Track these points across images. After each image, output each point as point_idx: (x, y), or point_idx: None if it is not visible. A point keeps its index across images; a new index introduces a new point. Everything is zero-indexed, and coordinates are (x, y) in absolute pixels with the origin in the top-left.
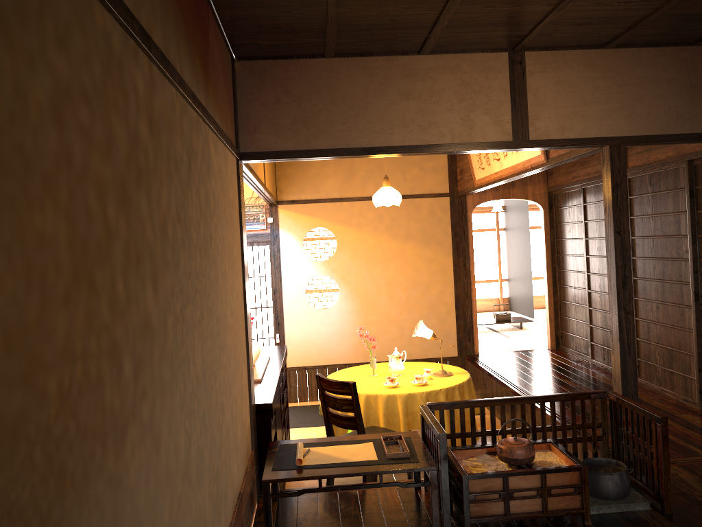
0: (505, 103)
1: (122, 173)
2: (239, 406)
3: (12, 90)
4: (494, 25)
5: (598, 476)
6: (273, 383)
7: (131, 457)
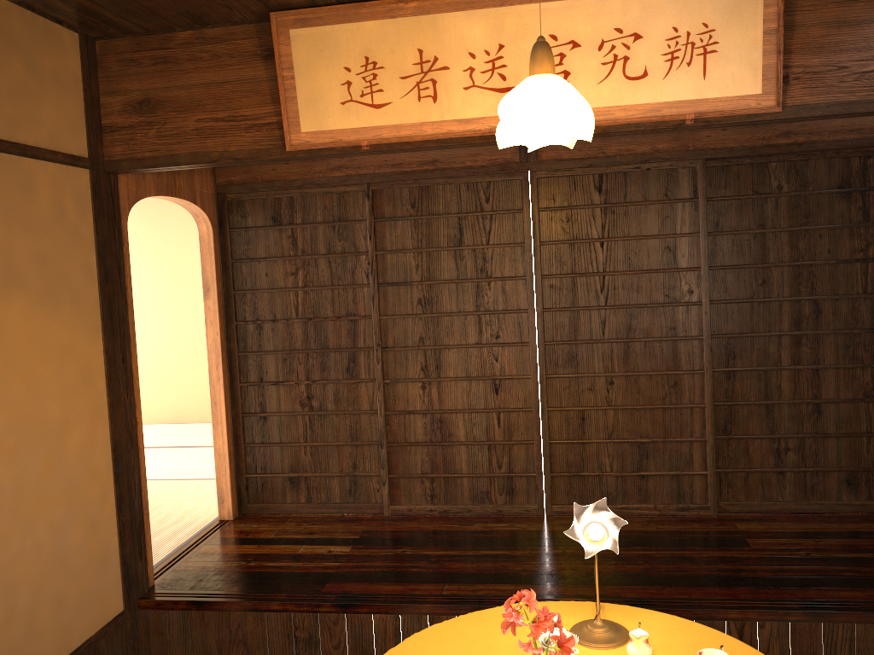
0: None
1: None
2: None
3: None
4: None
5: None
6: None
7: None
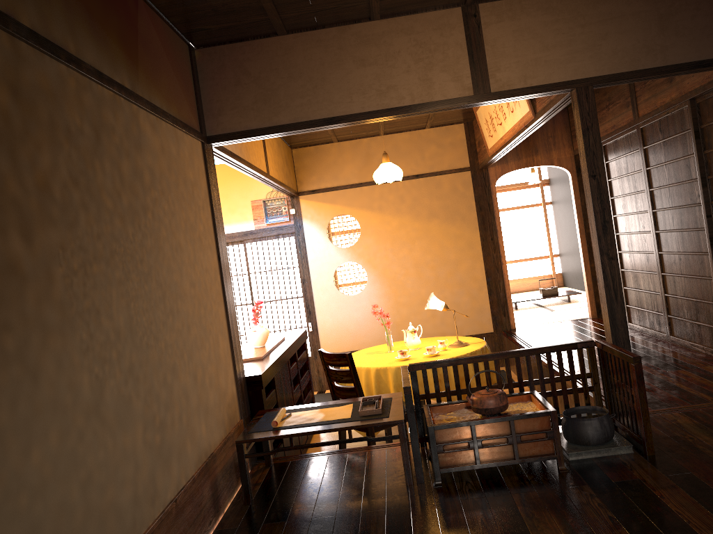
0: (463, 59)
1: None
2: (211, 373)
3: None
4: None
5: (577, 422)
6: (272, 360)
7: None
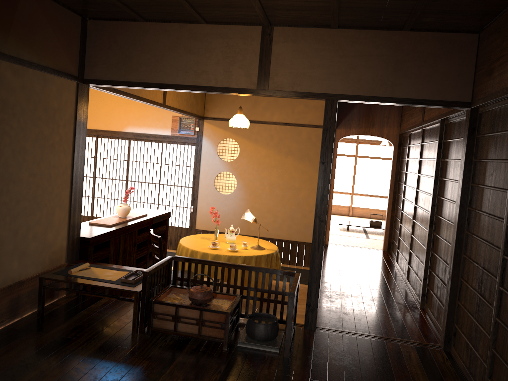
0: (255, 62)
1: None
2: (38, 231)
3: None
4: (225, 6)
5: (252, 323)
6: (113, 229)
7: None
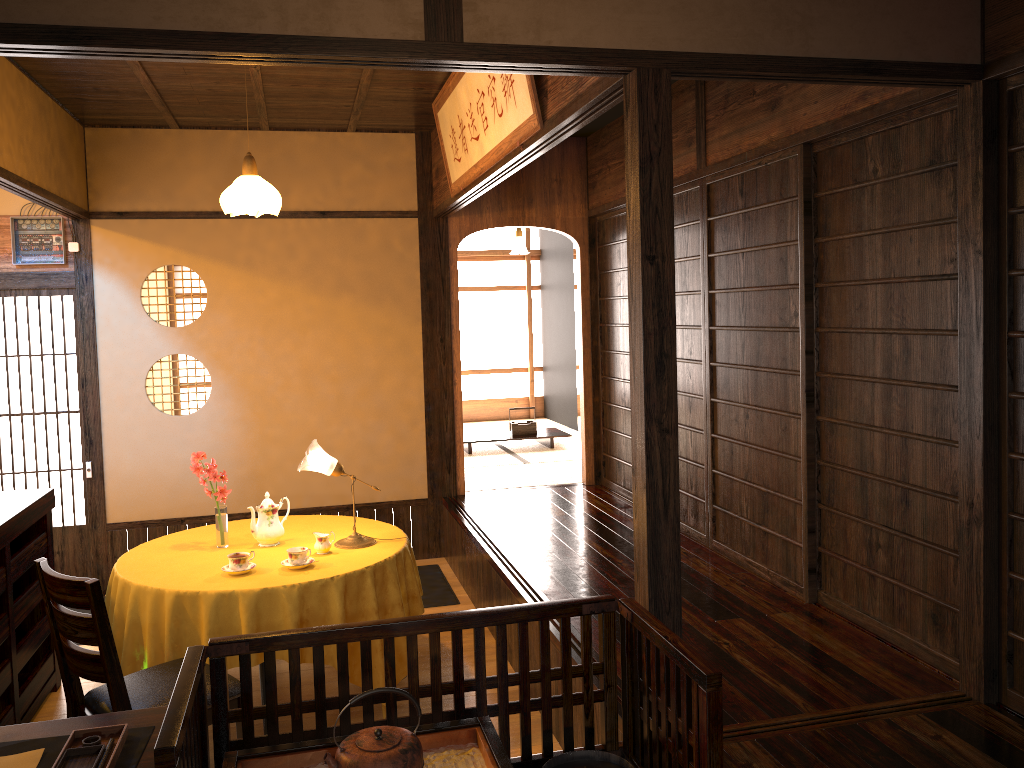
0: None
1: None
2: None
3: None
4: None
5: None
6: None
7: None
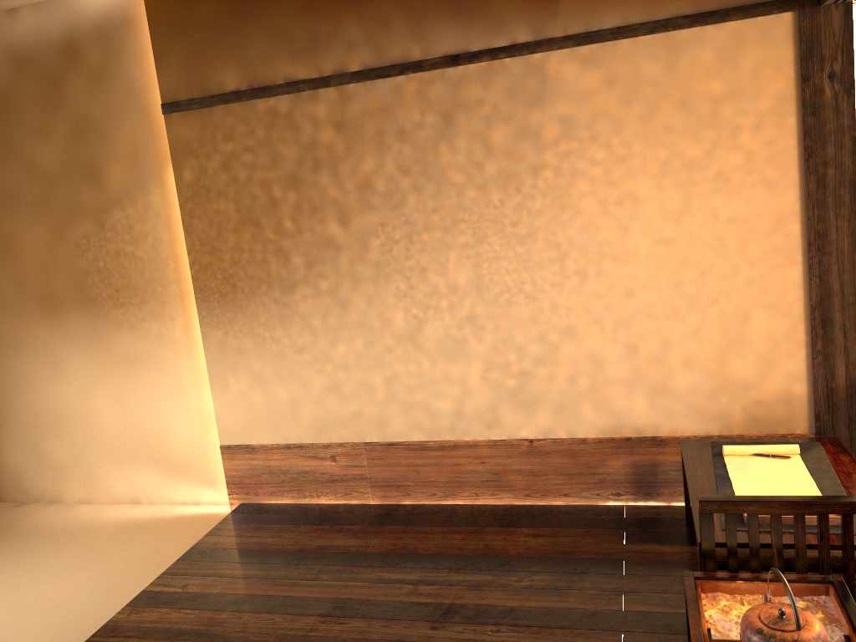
0: None
1: (291, 170)
2: (697, 353)
3: (198, 170)
4: None
5: None
6: None
7: (301, 299)
